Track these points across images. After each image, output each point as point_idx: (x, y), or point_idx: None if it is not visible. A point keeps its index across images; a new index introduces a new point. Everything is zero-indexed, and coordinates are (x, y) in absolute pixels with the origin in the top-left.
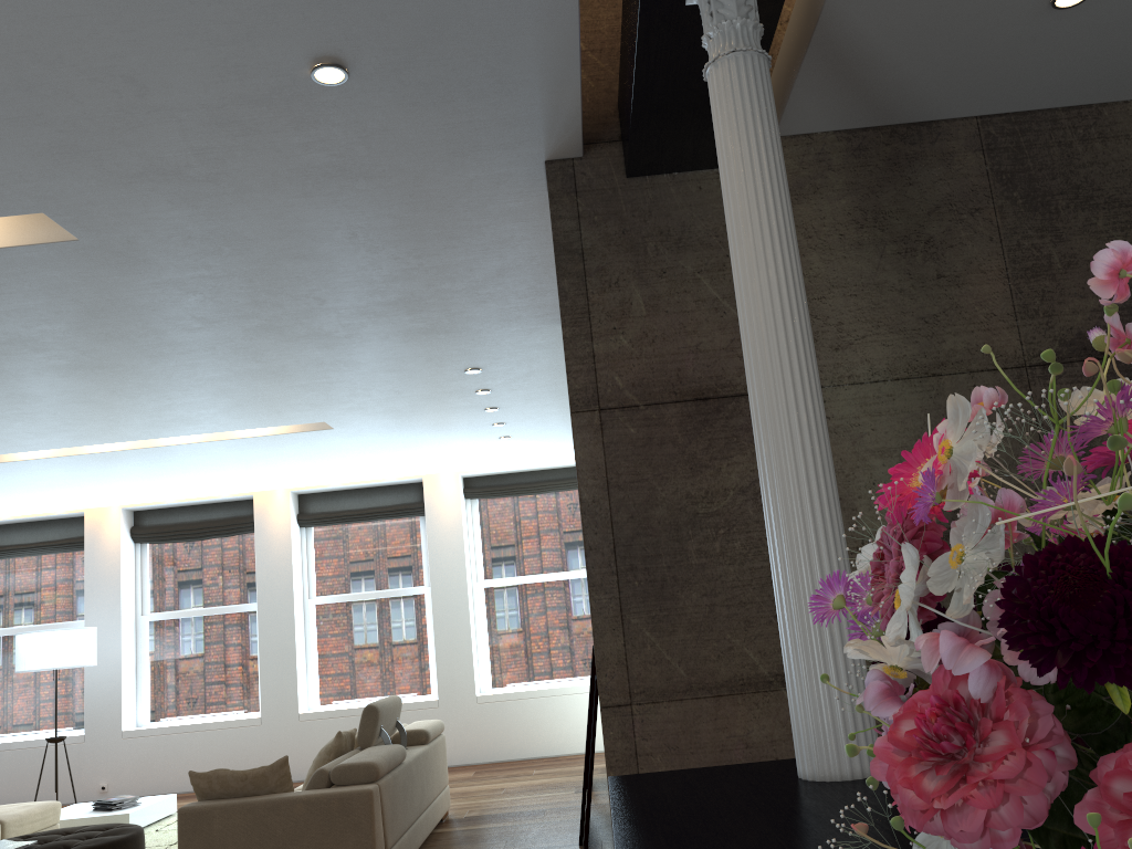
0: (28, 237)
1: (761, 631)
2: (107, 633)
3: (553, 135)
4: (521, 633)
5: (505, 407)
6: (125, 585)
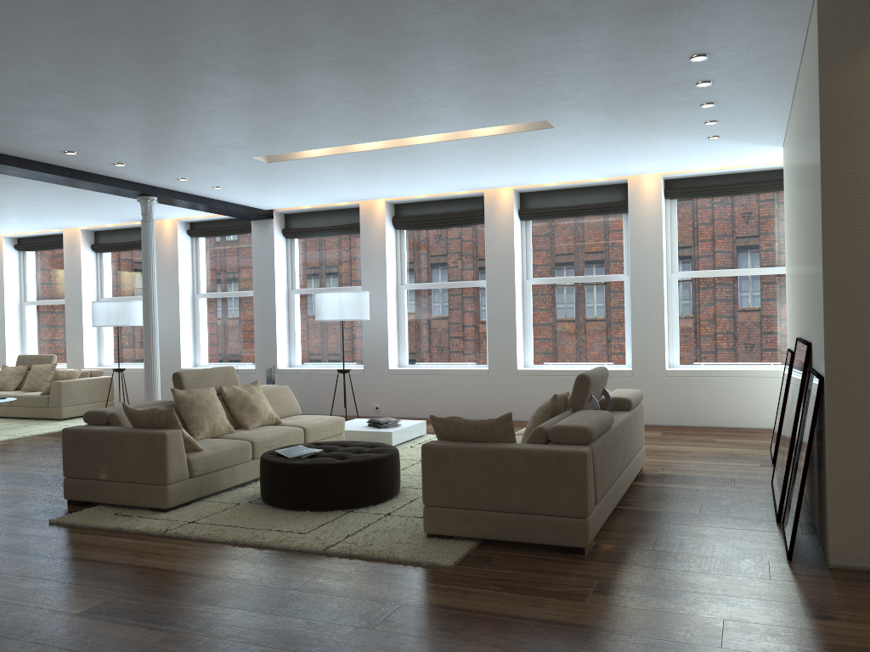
0: None
1: None
2: (377, 297)
3: None
4: (709, 320)
5: (722, 102)
6: (389, 261)
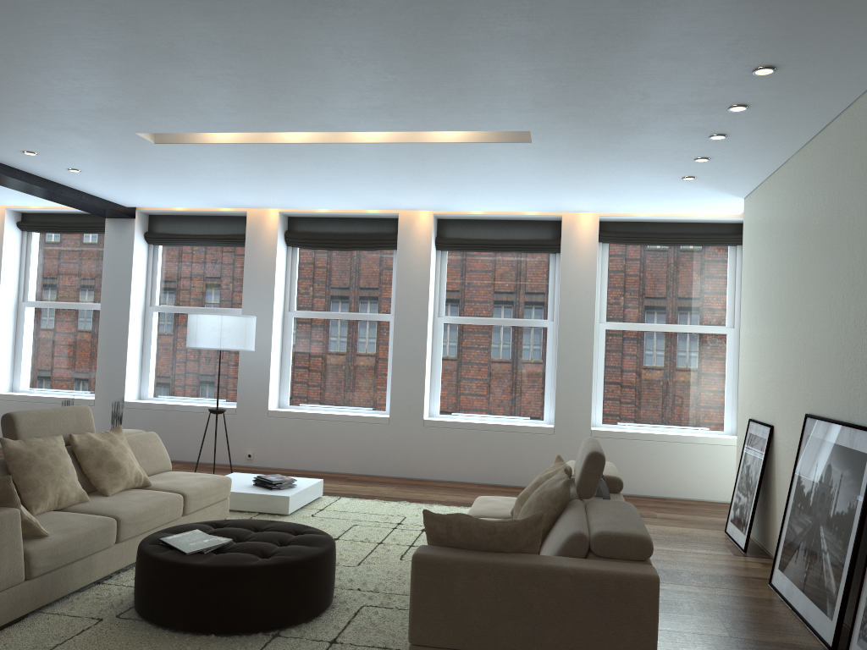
0: None
1: None
2: (260, 324)
3: None
4: (636, 378)
5: (735, 135)
6: (277, 282)
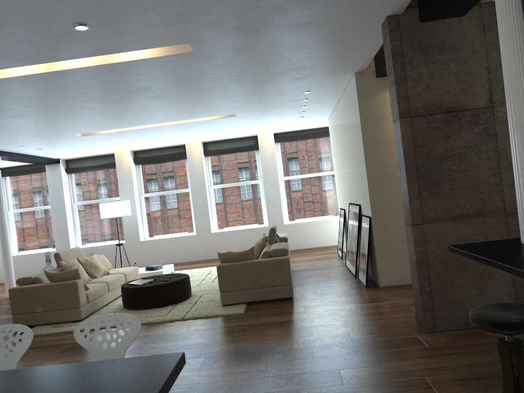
0: (173, 51)
1: (470, 197)
2: (130, 202)
3: (396, 7)
4: (300, 199)
5: (310, 105)
6: (134, 182)
